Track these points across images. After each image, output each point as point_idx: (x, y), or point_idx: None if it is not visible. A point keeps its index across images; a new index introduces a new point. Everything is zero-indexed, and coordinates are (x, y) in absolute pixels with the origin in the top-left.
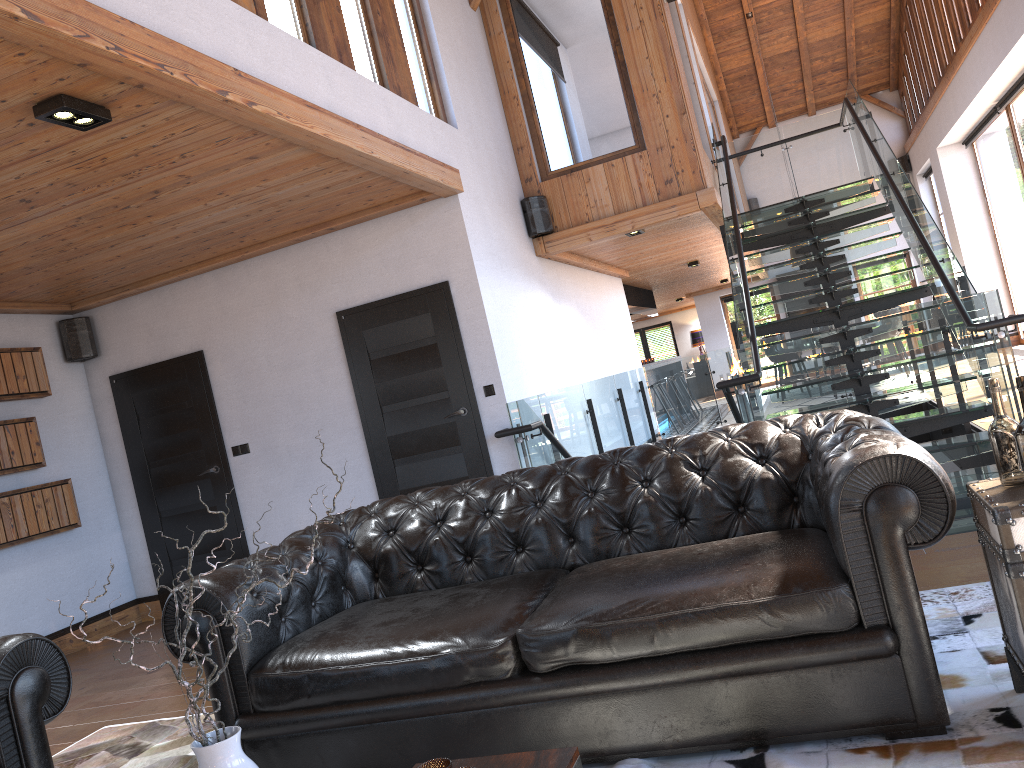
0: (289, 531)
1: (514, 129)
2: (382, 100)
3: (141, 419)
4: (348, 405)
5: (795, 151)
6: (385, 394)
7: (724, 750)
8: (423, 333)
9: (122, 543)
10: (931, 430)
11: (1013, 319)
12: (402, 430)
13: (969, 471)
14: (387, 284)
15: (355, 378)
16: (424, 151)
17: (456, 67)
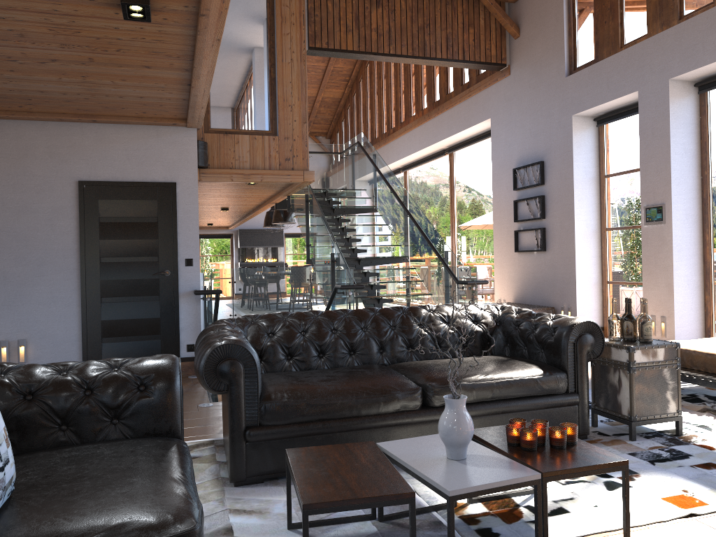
0: None
1: None
2: None
3: None
4: (71, 251)
5: (313, 160)
6: (106, 249)
7: None
8: (148, 213)
9: None
10: None
11: (483, 282)
12: (114, 277)
13: None
14: (127, 172)
15: (83, 232)
16: None
17: None
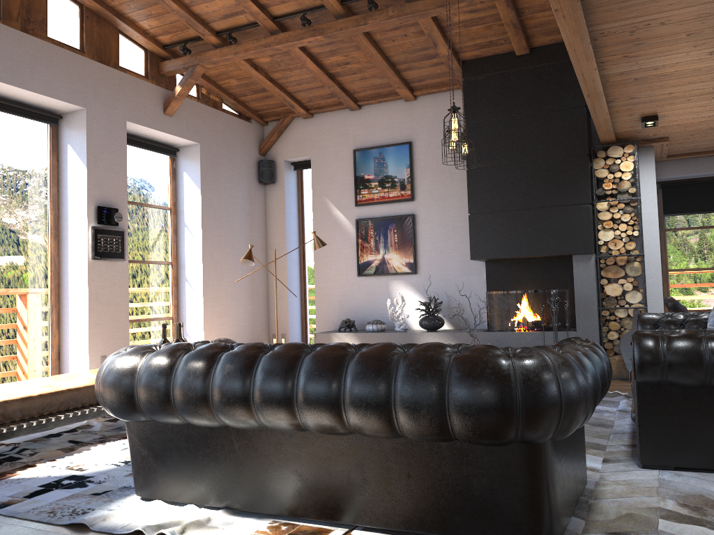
0: None
1: None
2: None
3: None
4: None
5: None
6: None
7: None
8: None
9: None
10: None
11: None
12: None
13: None
14: None
15: None
16: None
17: None
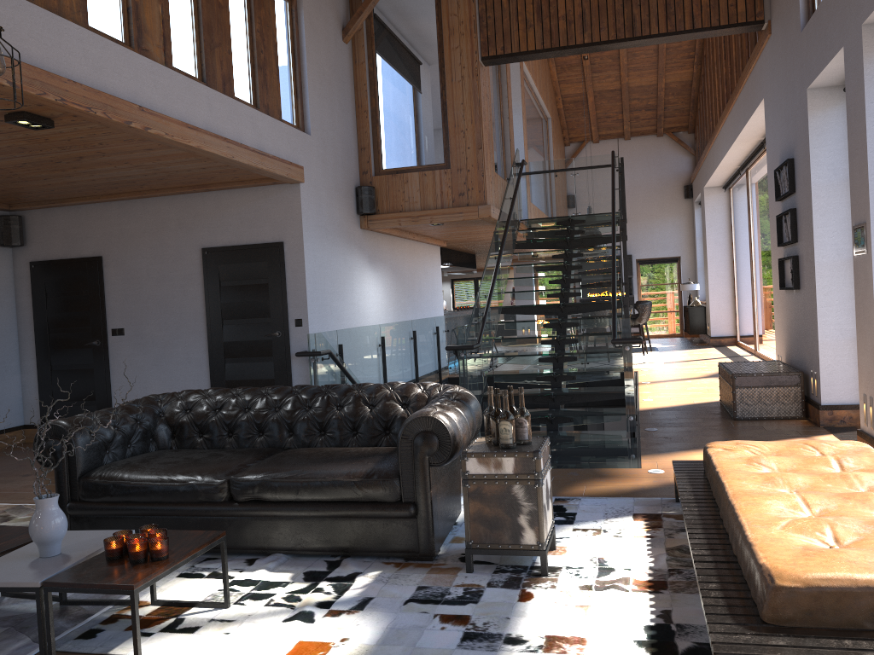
0: (143, 395)
1: (361, 134)
2: (250, 118)
3: (48, 297)
4: (200, 314)
5: (580, 178)
6: (227, 312)
7: (327, 556)
8: (260, 274)
9: (20, 383)
10: (588, 401)
11: (634, 340)
12: (234, 339)
13: (599, 432)
14: (241, 235)
15: (207, 297)
16: (278, 153)
17: (319, 89)
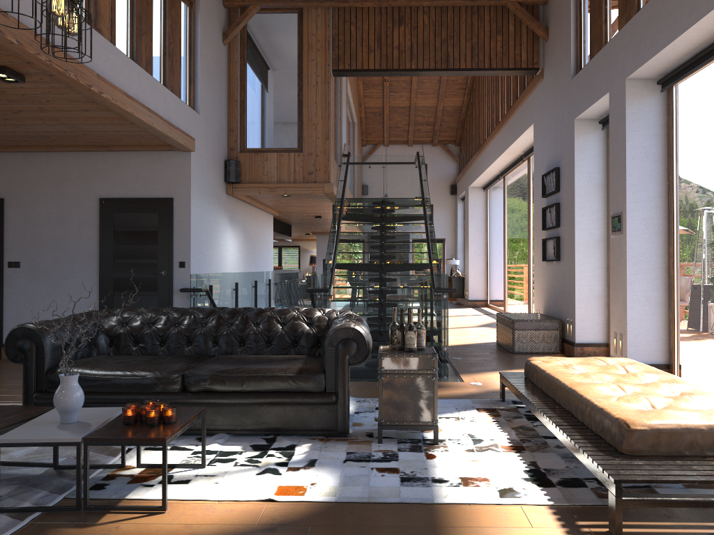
0: (34, 320)
1: (231, 118)
2: (163, 94)
3: None
4: (93, 253)
5: (388, 170)
6: (118, 252)
7: (261, 435)
8: (151, 223)
9: None
10: None
11: (451, 290)
12: (124, 275)
13: None
14: (136, 190)
15: (102, 239)
16: (179, 125)
17: (207, 78)
